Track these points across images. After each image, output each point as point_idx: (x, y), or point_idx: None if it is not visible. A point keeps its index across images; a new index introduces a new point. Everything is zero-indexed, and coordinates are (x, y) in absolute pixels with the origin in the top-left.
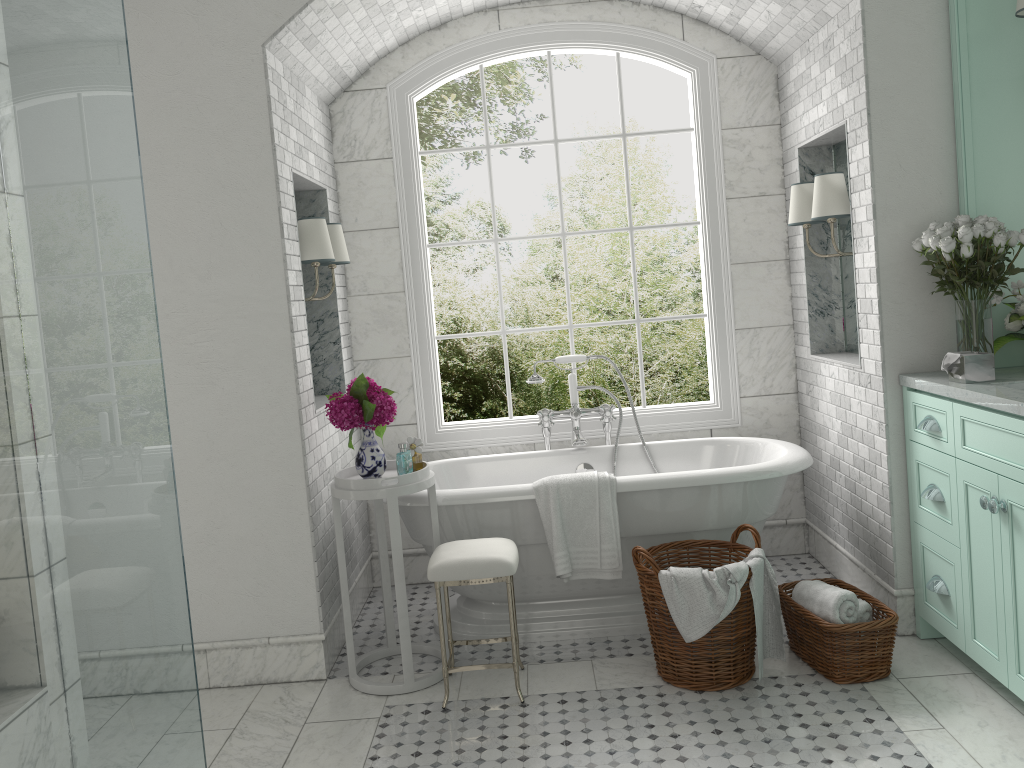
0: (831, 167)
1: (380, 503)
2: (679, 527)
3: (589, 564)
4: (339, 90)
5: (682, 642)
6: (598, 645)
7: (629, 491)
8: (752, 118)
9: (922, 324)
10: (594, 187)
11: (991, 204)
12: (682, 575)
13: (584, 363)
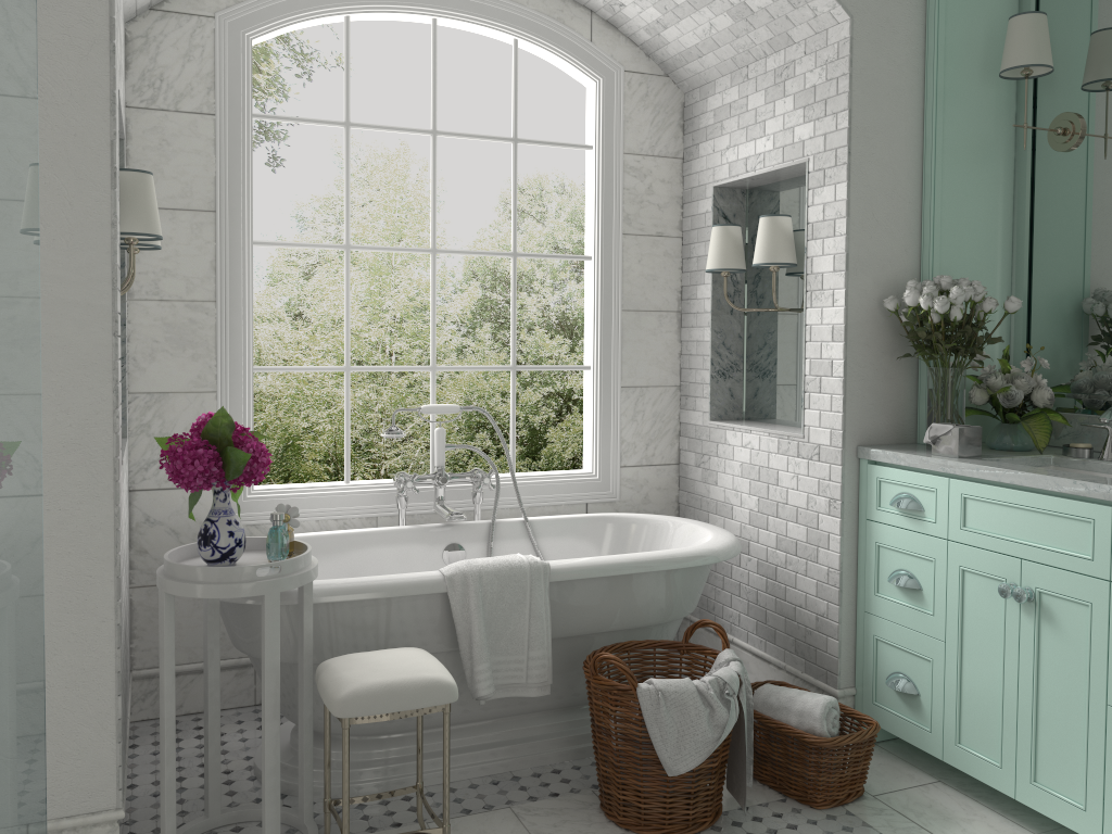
0: (743, 213)
1: (215, 601)
2: (609, 625)
3: (511, 678)
4: (147, 5)
5: (657, 775)
6: (506, 785)
7: (564, 580)
8: (655, 146)
9: (881, 391)
10: (354, 214)
11: (952, 269)
12: (672, 689)
13: (326, 421)
